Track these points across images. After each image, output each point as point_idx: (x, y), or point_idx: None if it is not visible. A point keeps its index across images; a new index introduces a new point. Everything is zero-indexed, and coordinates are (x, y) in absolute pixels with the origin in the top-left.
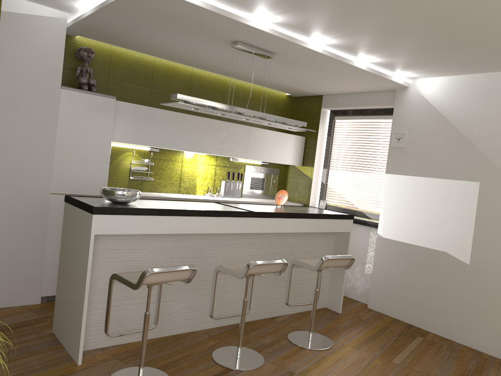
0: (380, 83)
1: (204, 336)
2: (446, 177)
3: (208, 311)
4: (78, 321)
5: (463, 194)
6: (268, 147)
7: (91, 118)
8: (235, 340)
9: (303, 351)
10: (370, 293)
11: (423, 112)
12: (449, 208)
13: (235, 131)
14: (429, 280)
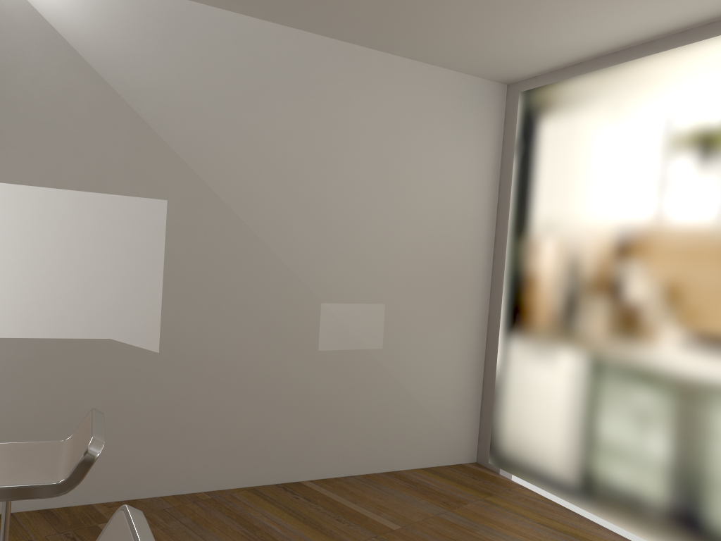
0: None
1: None
2: (100, 190)
3: None
4: None
5: (138, 223)
6: None
7: None
8: None
9: None
10: None
11: (32, 38)
12: (112, 251)
13: None
14: (79, 403)
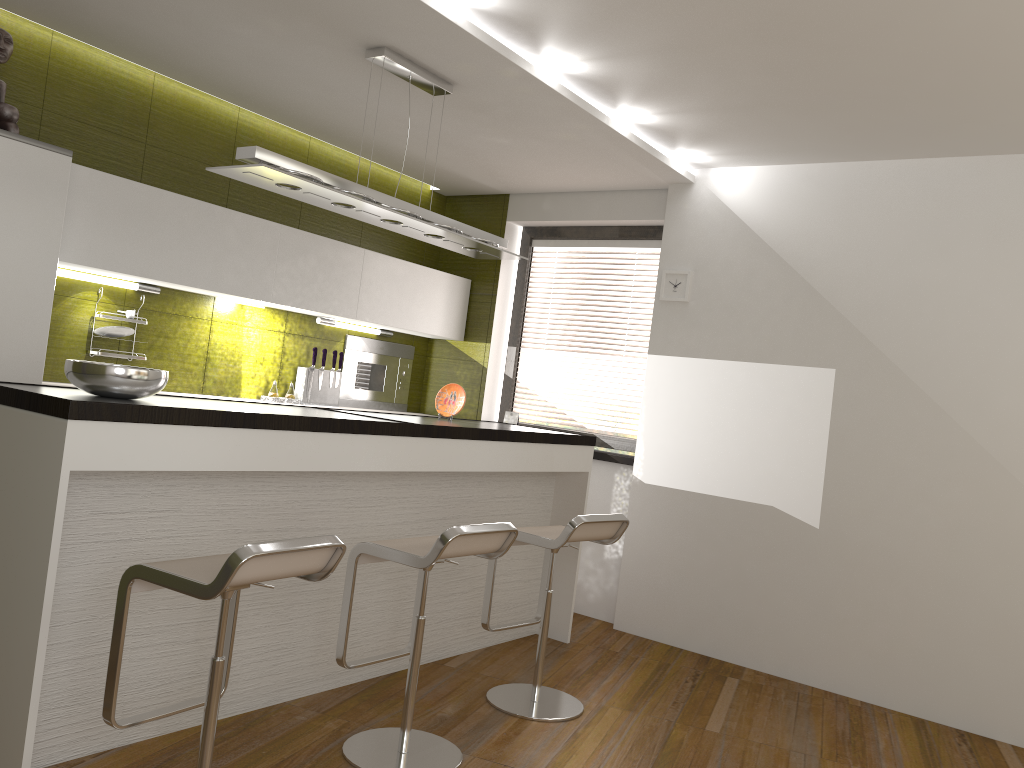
0: (642, 172)
1: (308, 712)
2: (771, 361)
3: (310, 654)
4: (16, 696)
5: (805, 393)
6: (400, 297)
7: (10, 197)
8: (380, 715)
9: (531, 725)
10: (618, 600)
11: (725, 233)
12: (779, 420)
13: (335, 257)
14: (741, 563)
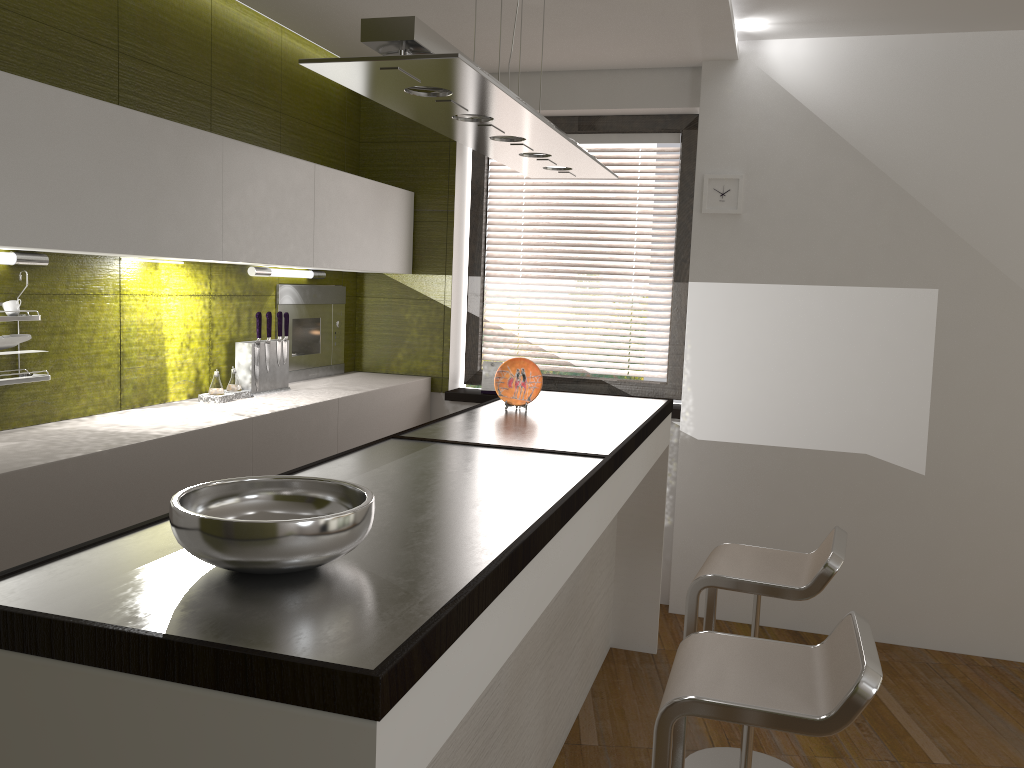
0: (687, 46)
1: None
2: (855, 283)
3: None
4: None
5: (901, 319)
6: (354, 227)
7: None
8: None
9: None
10: (673, 579)
11: (785, 125)
12: (869, 353)
13: (285, 180)
14: (830, 522)
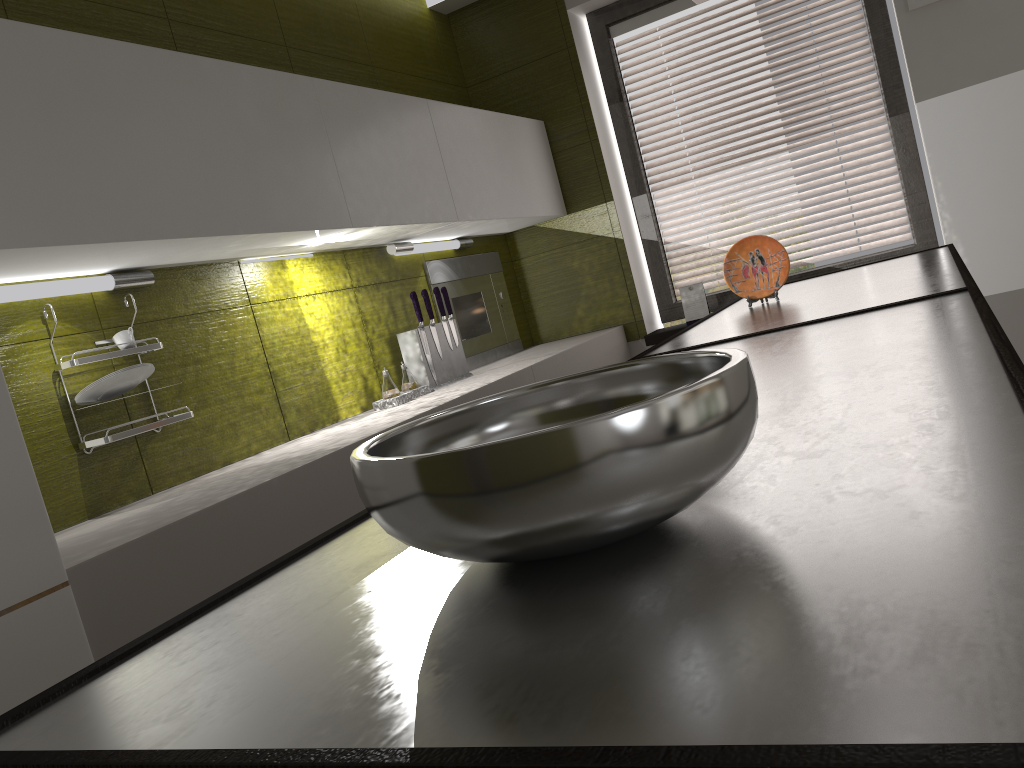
0: None
1: None
2: None
3: None
4: None
5: None
6: (490, 169)
7: None
8: None
9: None
10: None
11: None
12: None
13: (398, 122)
14: None
